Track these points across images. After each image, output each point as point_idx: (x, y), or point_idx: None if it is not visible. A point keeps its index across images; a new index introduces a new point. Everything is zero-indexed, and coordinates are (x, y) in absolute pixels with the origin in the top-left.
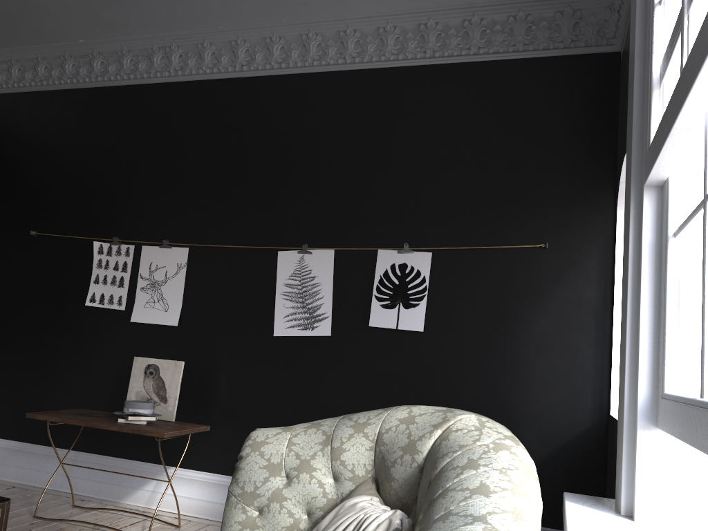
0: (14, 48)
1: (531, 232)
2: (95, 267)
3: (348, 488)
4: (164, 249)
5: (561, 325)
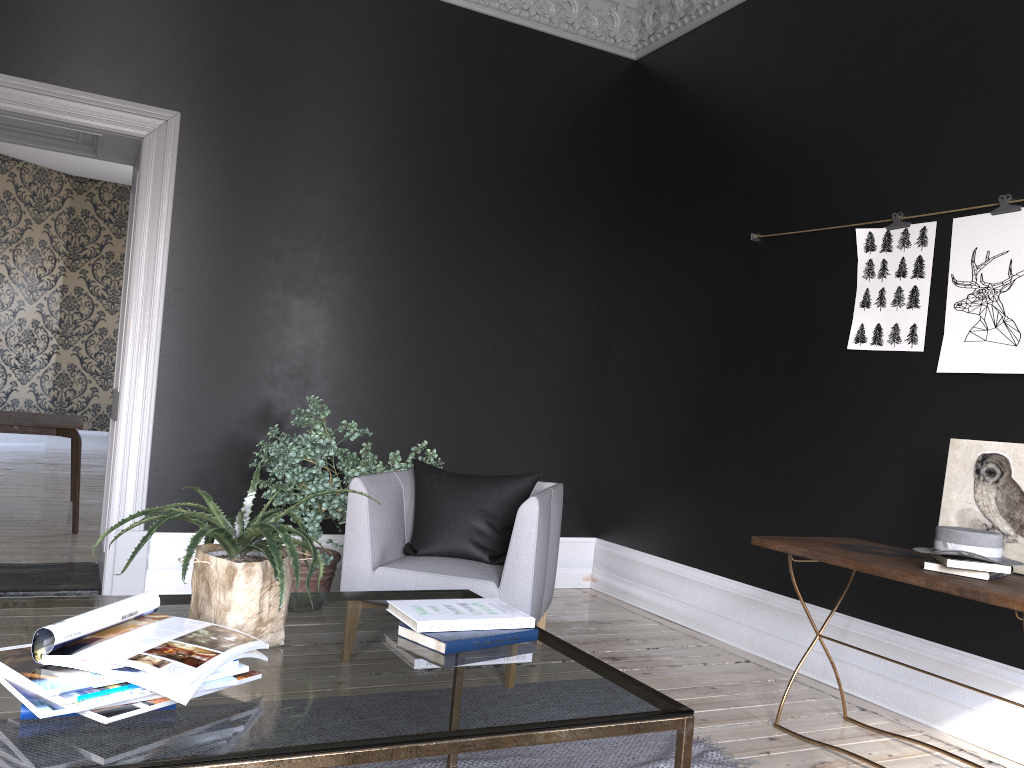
0: None
1: None
2: (861, 277)
3: None
4: (1003, 215)
5: None
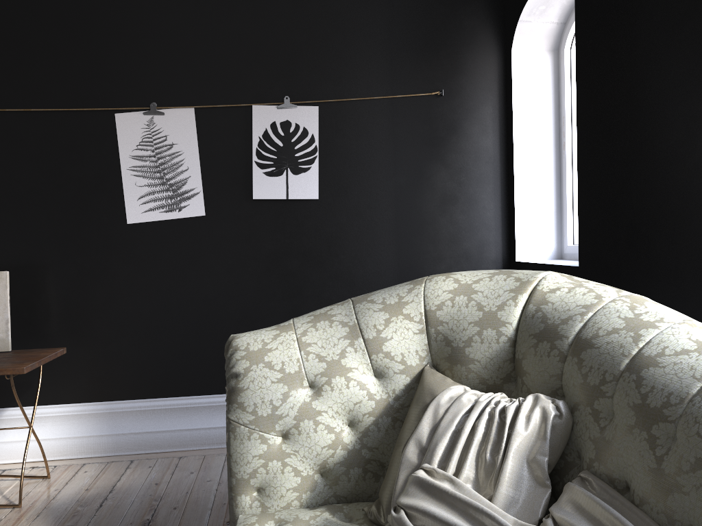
0: None
1: (424, 79)
2: None
3: (401, 383)
4: None
5: (462, 178)
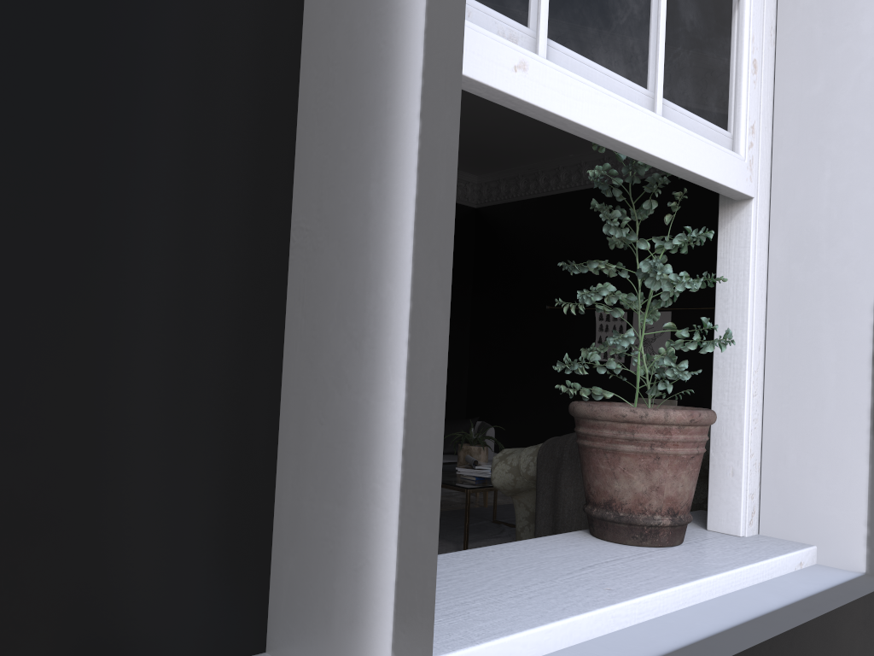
0: (519, 167)
1: None
2: (597, 330)
3: None
4: None
5: None
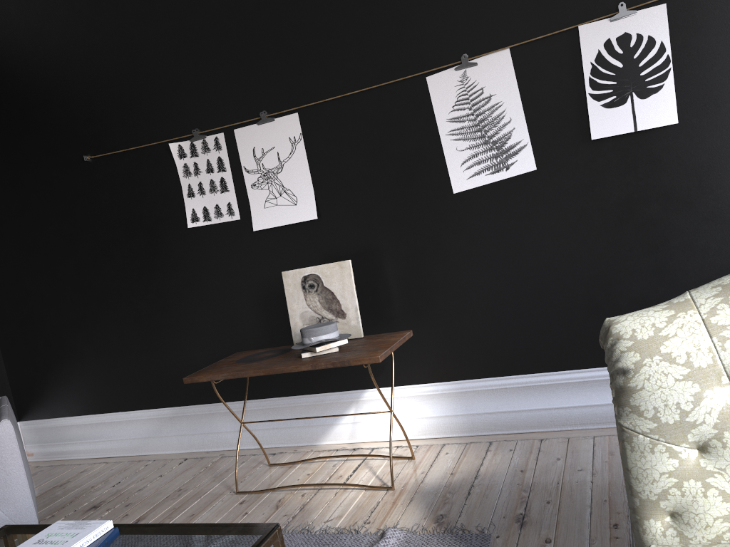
0: None
1: None
2: (182, 176)
3: None
4: (265, 124)
5: None
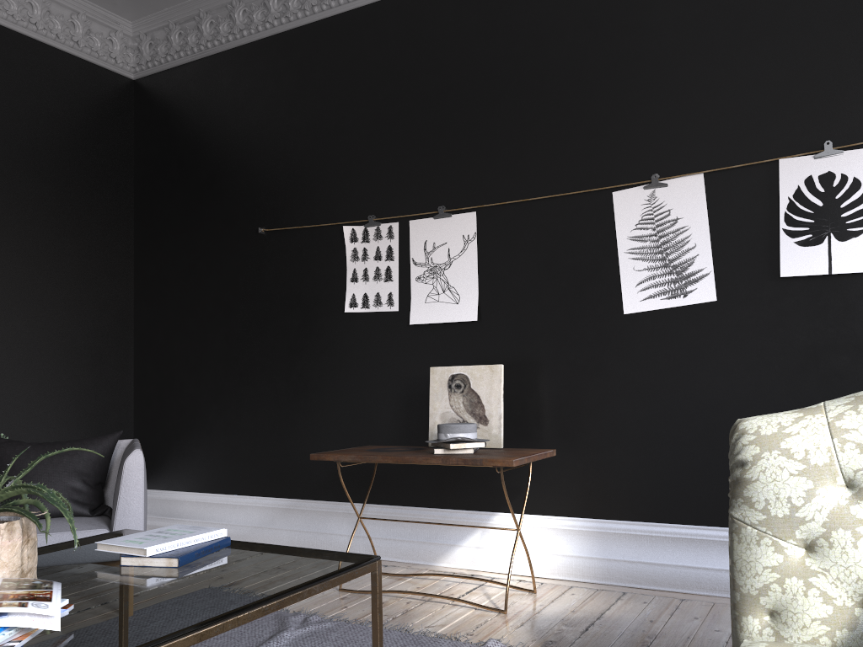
0: None
1: None
2: (350, 260)
3: None
4: (441, 219)
5: None
